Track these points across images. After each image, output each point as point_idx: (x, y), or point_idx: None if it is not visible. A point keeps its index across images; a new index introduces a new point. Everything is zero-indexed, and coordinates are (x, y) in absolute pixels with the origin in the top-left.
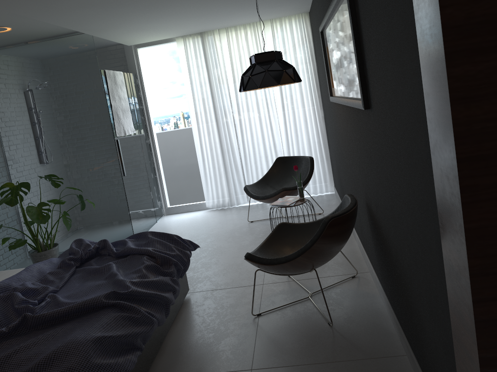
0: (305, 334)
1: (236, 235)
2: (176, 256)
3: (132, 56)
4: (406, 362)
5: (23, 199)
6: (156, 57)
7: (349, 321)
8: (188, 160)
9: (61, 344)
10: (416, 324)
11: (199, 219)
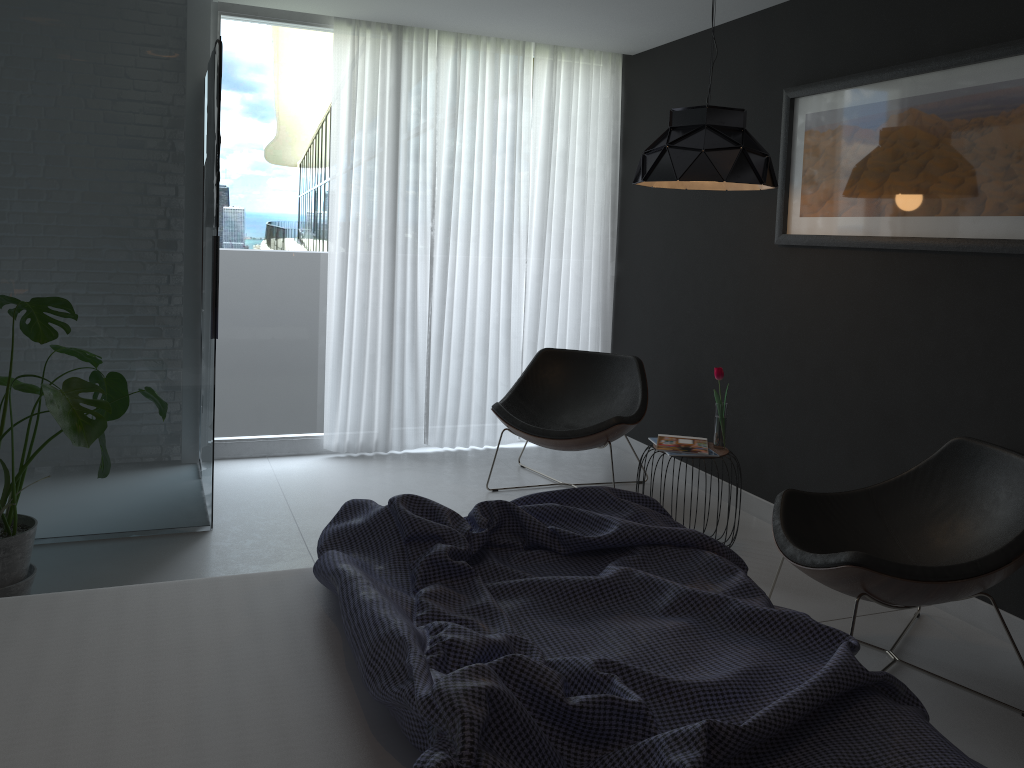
0: (1014, 743)
1: None
2: None
3: None
4: None
5: None
6: (265, 52)
7: None
8: (293, 326)
9: None
10: None
11: (331, 477)
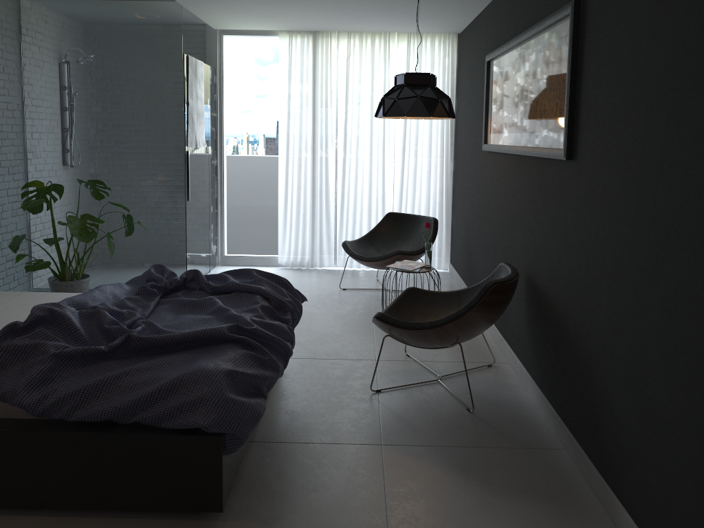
0: (440, 417)
1: (327, 302)
2: (289, 304)
3: (215, 45)
4: (566, 456)
5: (49, 207)
6: (247, 52)
7: (491, 410)
8: (264, 197)
9: (187, 371)
10: (595, 406)
11: None
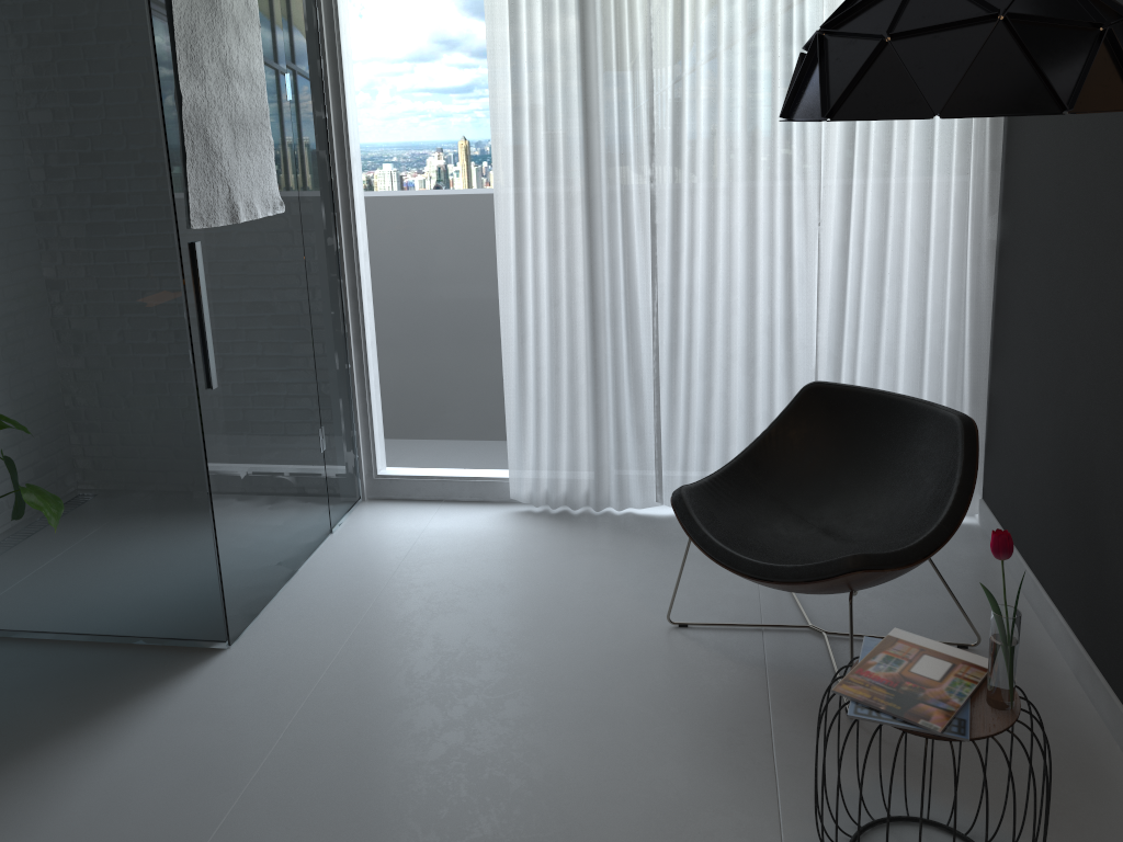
0: None
1: (626, 707)
2: None
3: None
4: None
5: None
6: None
7: None
8: (467, 327)
9: None
10: None
11: (480, 555)
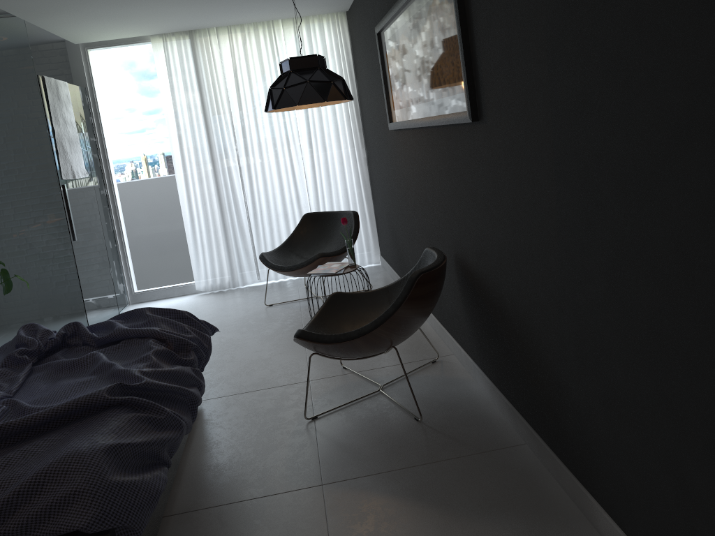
0: (386, 435)
1: (252, 324)
2: (193, 340)
3: (80, 61)
4: (528, 451)
5: None
6: (118, 64)
7: (442, 414)
8: (168, 221)
9: (53, 459)
10: (550, 393)
11: (187, 307)
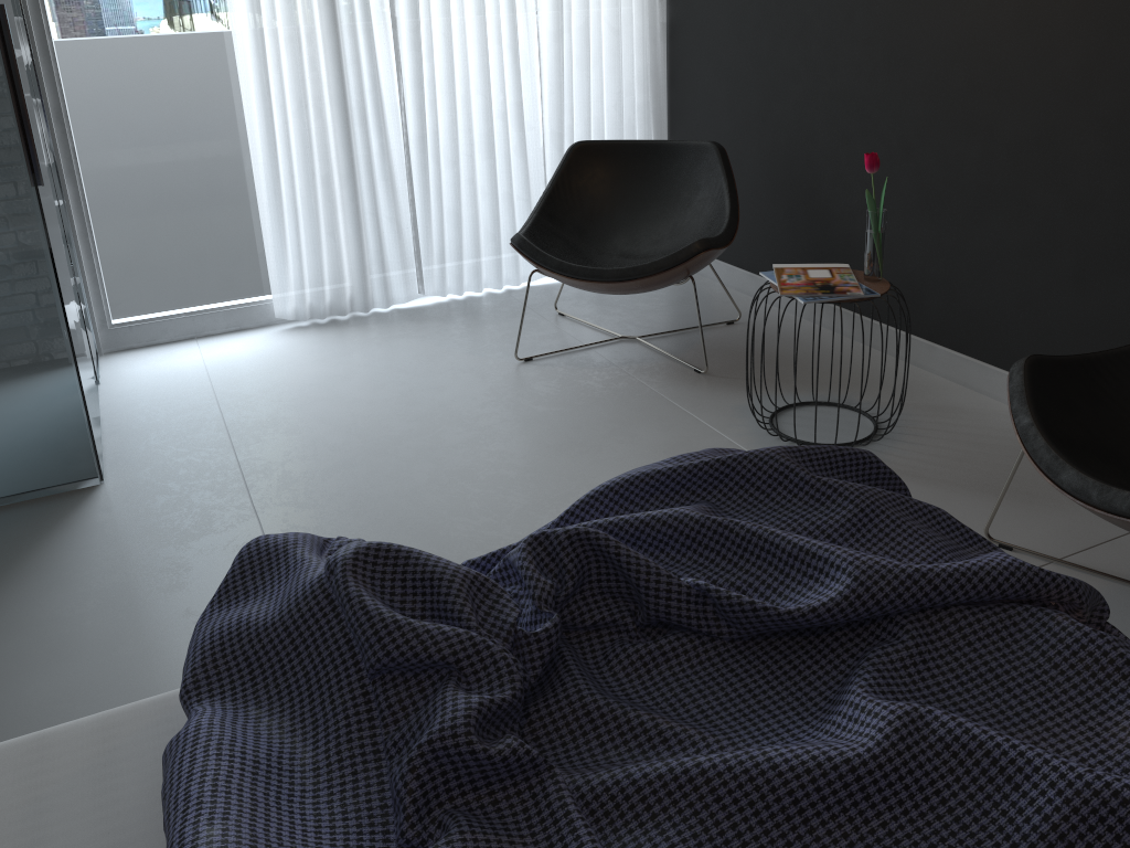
0: None
1: (542, 412)
2: None
3: None
4: None
5: None
6: None
7: None
8: (198, 144)
9: None
10: None
11: (289, 363)
